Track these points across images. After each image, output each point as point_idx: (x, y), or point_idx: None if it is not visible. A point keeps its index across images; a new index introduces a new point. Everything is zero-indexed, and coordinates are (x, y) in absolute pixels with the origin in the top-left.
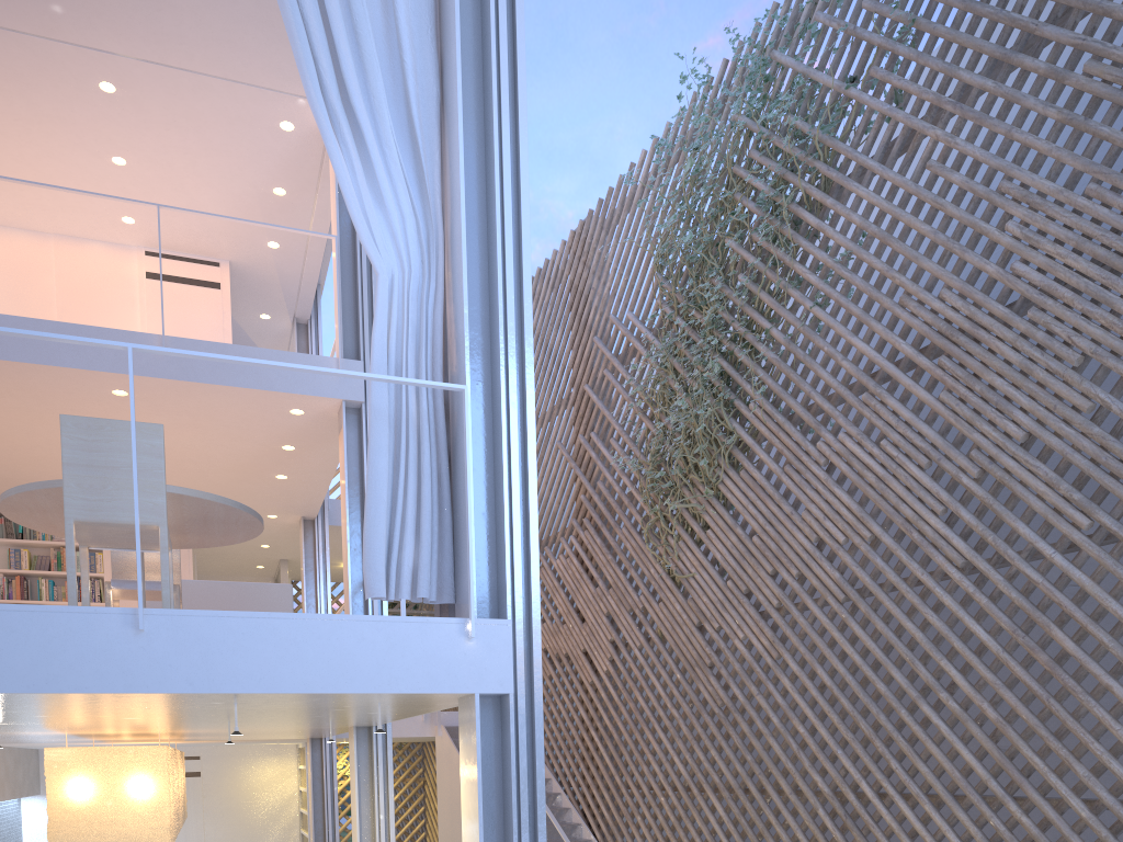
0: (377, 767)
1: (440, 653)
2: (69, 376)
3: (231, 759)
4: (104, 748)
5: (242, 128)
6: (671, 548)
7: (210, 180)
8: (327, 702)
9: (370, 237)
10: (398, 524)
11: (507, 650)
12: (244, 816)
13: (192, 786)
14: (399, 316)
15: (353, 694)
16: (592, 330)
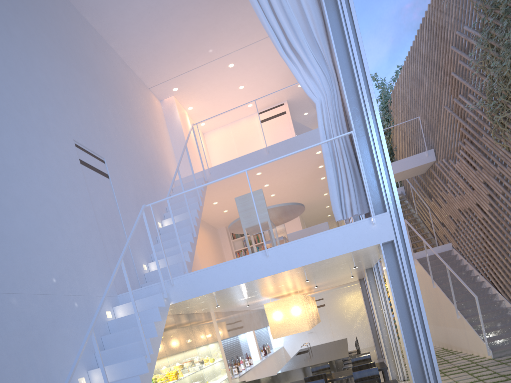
0: (377, 283)
1: (363, 233)
2: (242, 175)
3: (335, 296)
4: (281, 300)
5: (276, 51)
6: (508, 138)
7: (271, 75)
8: (333, 262)
9: (310, 91)
10: (341, 191)
11: (389, 223)
12: (344, 318)
13: (322, 310)
14: (326, 114)
15: (336, 256)
16: (450, 43)
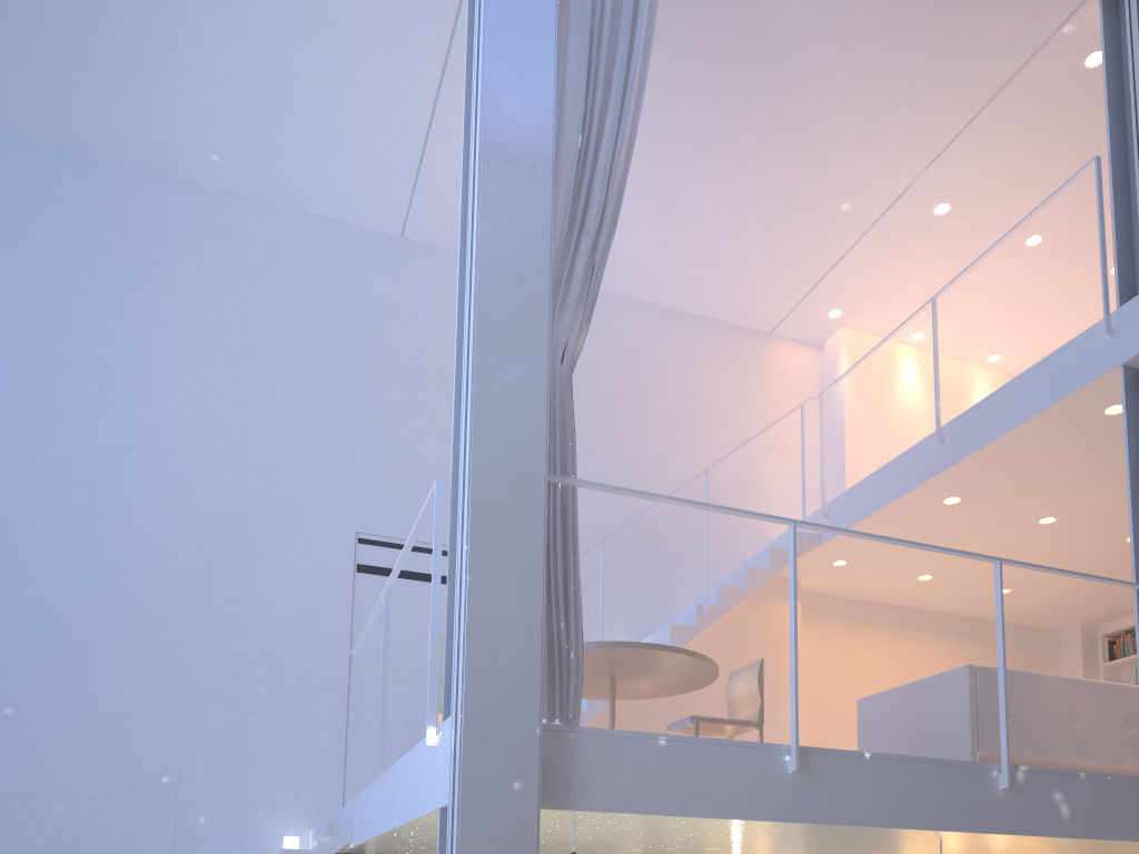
0: None
1: (432, 769)
2: (898, 513)
3: None
4: None
5: (1066, 110)
6: None
7: None
8: None
9: None
10: None
11: (448, 753)
12: None
13: None
14: None
15: (429, 820)
16: None
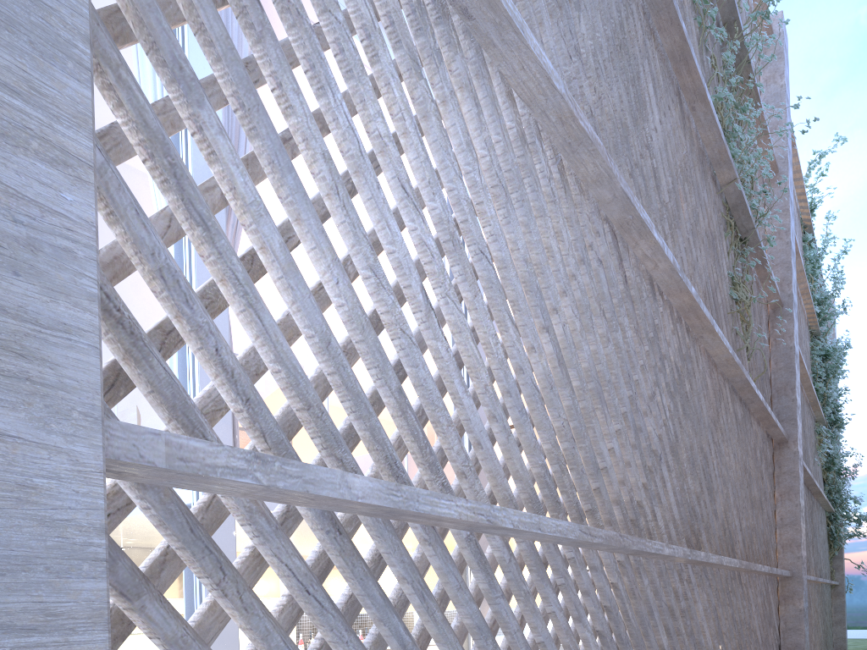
0: None
1: None
2: None
3: None
4: None
5: None
6: None
7: None
8: None
9: None
10: None
11: None
12: None
13: None
14: None
15: None
16: None
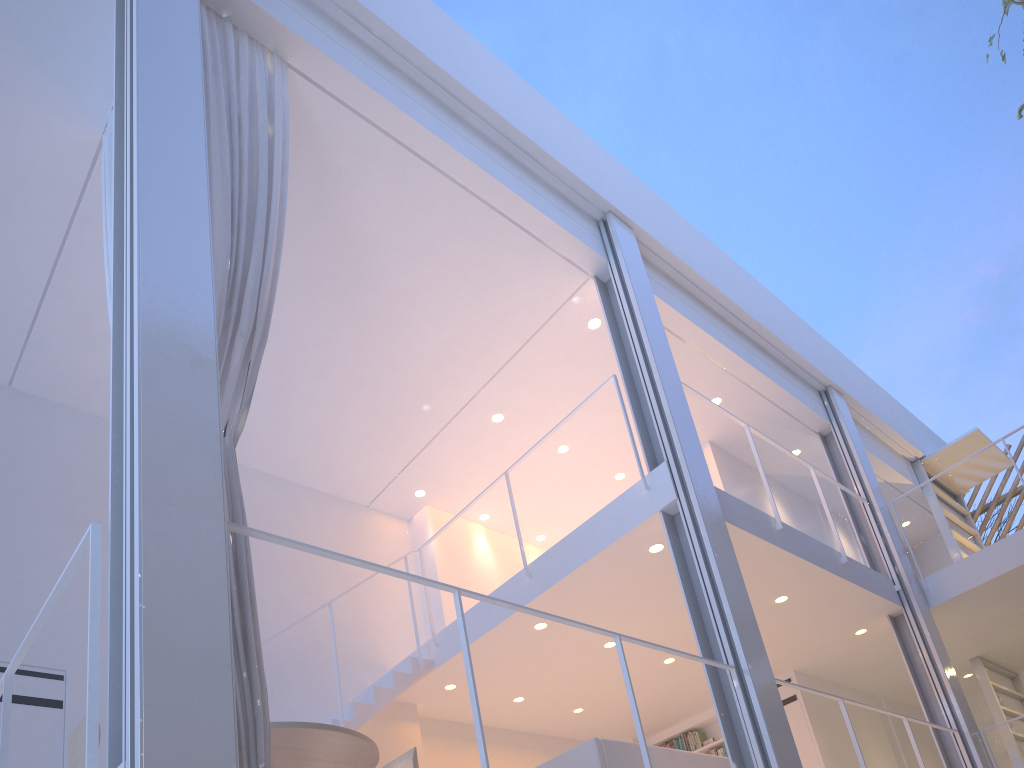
0: None
1: None
2: (499, 637)
3: None
4: None
5: (578, 356)
6: None
7: (615, 406)
8: None
9: None
10: None
11: None
12: None
13: None
14: None
15: None
16: None
